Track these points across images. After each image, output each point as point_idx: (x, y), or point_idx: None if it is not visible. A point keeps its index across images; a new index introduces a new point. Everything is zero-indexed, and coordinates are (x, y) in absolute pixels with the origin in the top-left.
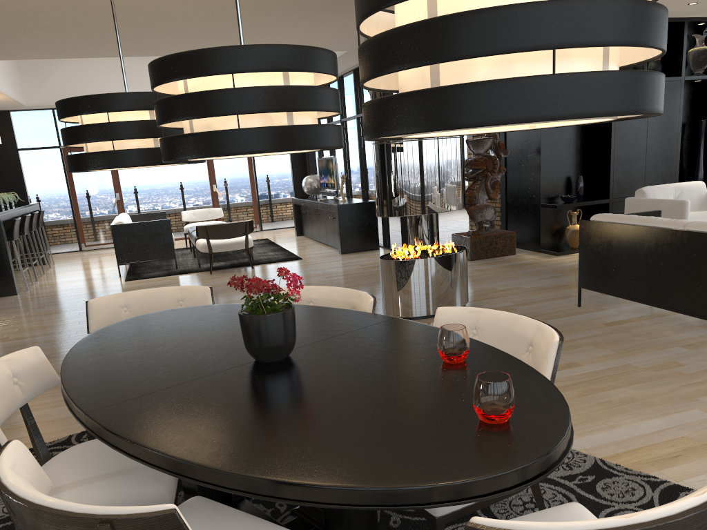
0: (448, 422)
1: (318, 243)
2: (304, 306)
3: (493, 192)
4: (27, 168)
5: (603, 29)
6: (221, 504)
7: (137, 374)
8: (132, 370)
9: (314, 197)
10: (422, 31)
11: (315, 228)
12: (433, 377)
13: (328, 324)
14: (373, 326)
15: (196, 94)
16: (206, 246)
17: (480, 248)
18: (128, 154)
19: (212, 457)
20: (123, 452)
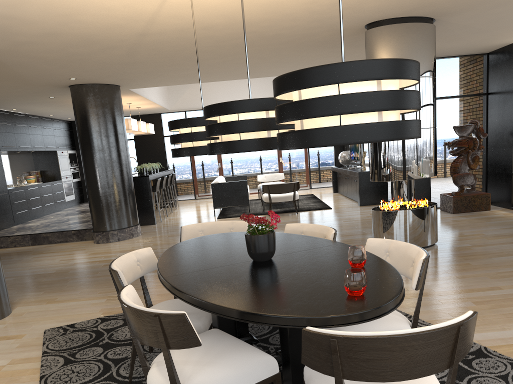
0: (330, 293)
1: (346, 198)
2: (294, 234)
3: (473, 164)
4: (168, 148)
5: (363, 105)
6: (226, 333)
7: (192, 263)
8: (191, 261)
9: (346, 166)
10: (288, 107)
11: (345, 188)
12: (339, 273)
13: (302, 244)
14: (326, 246)
15: (221, 123)
16: (267, 198)
17: (461, 205)
18: (200, 148)
19: (211, 298)
20: (176, 295)
